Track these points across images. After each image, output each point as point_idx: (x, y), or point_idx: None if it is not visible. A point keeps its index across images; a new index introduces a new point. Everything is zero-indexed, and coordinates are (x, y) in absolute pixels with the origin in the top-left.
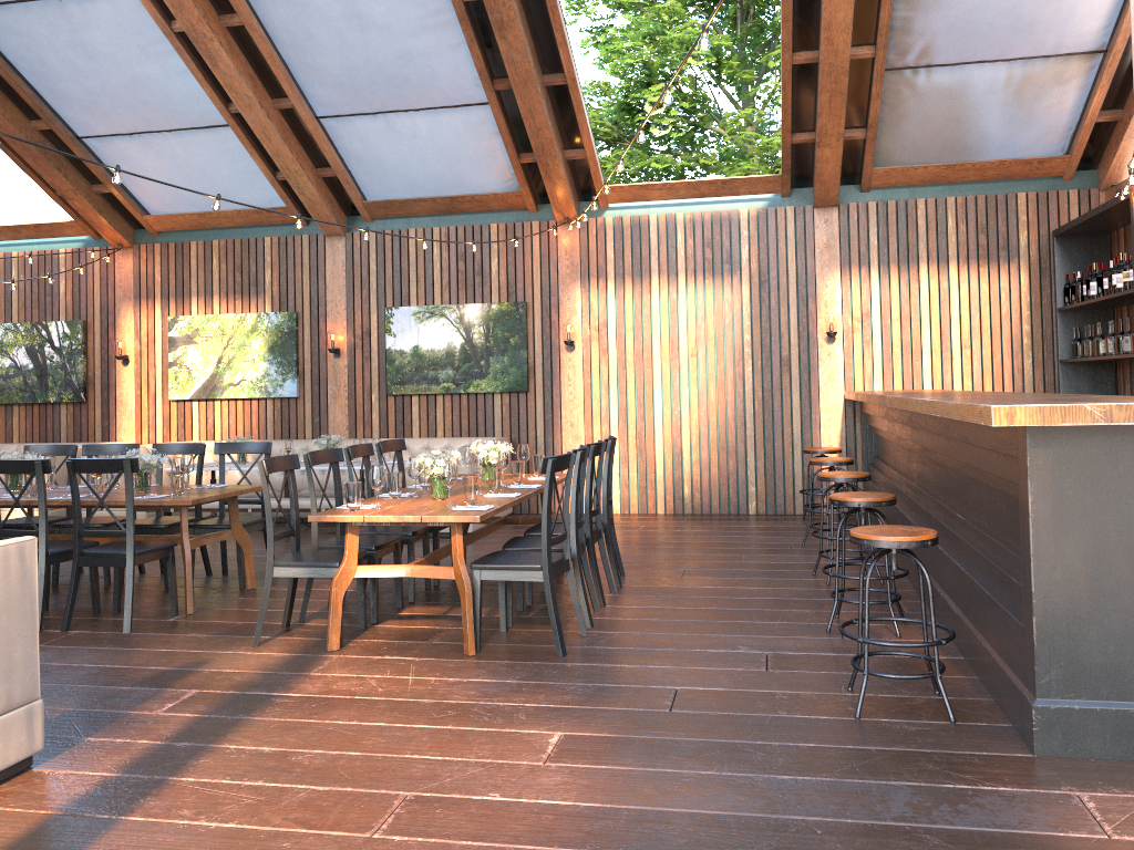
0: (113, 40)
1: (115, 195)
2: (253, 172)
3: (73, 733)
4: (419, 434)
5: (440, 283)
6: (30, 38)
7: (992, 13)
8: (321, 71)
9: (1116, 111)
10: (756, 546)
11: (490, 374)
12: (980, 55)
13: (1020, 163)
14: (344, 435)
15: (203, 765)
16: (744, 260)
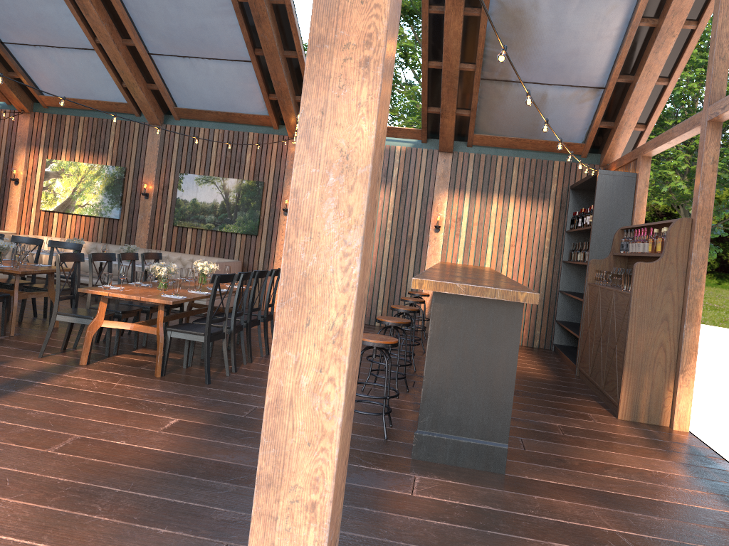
0: None
1: (22, 80)
2: (108, 79)
3: None
4: (189, 251)
5: (214, 163)
6: None
7: (540, 57)
8: (152, 27)
9: (611, 122)
10: None
11: (236, 222)
12: (535, 79)
13: (557, 144)
14: (144, 246)
15: None
16: (394, 176)
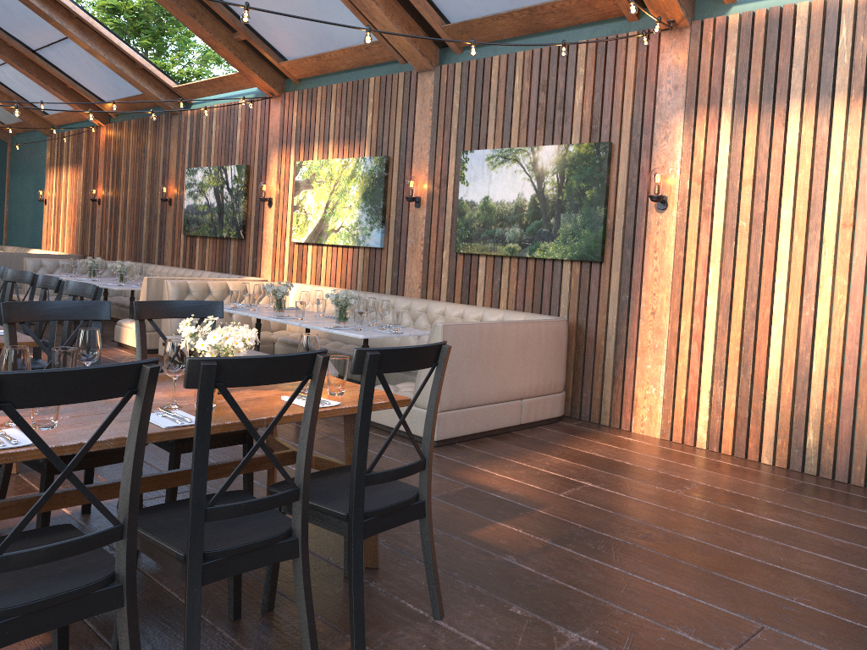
0: None
1: (249, 41)
2: (336, 1)
3: None
4: (482, 302)
5: (518, 121)
6: None
7: None
8: None
9: None
10: (834, 603)
11: (559, 236)
12: None
13: None
14: (417, 294)
15: None
16: None
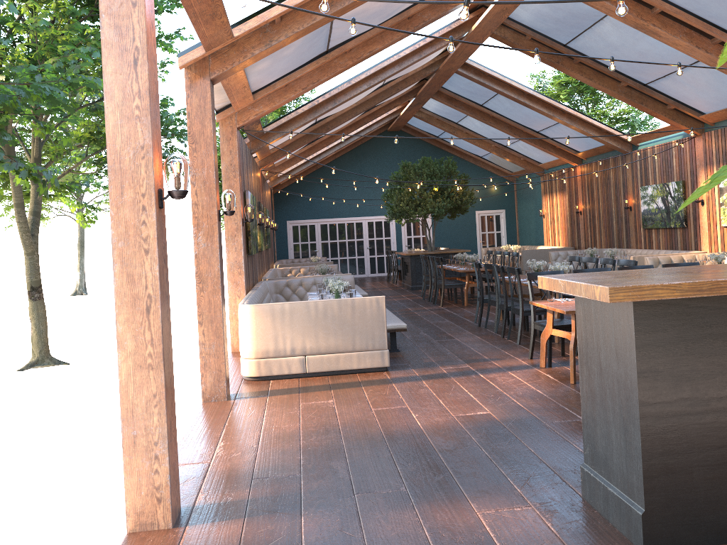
0: (619, 38)
1: (677, 109)
2: None
3: (414, 367)
4: None
5: None
6: (591, 48)
7: None
8: (719, 17)
9: None
10: None
11: None
12: None
13: None
14: None
15: (405, 383)
16: None
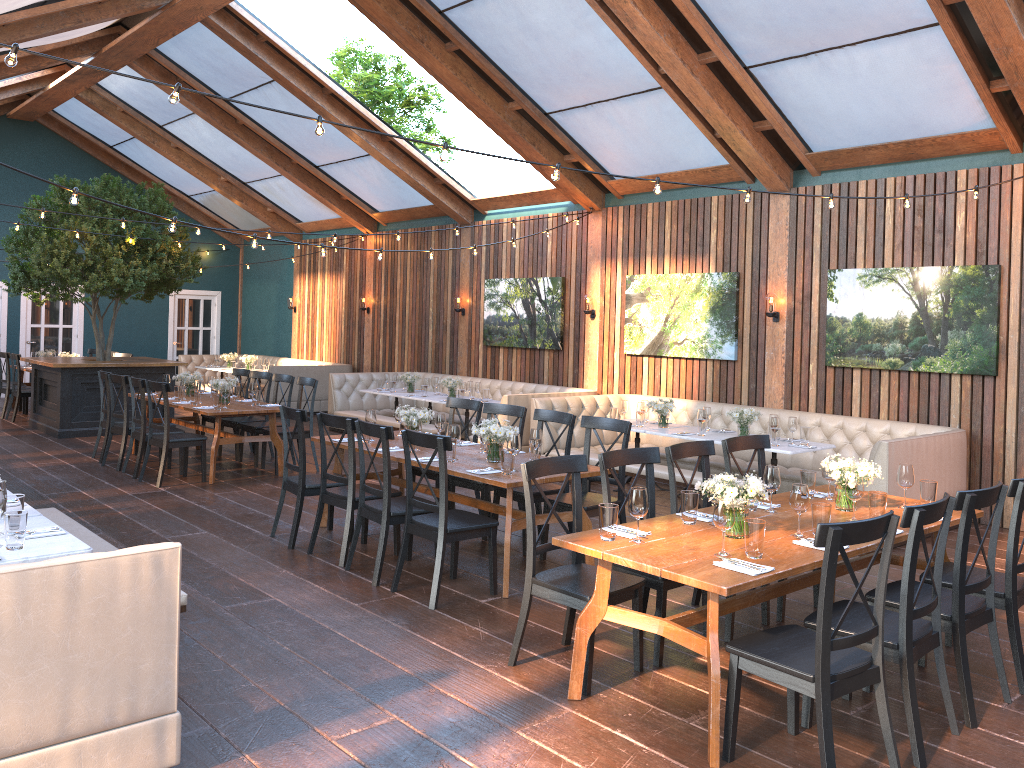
0: (551, 18)
1: (581, 163)
2: (693, 131)
3: (245, 741)
4: (858, 412)
5: (891, 243)
6: (491, 28)
7: None
8: (739, 16)
9: None
10: None
11: (946, 351)
12: None
13: None
14: (779, 404)
15: None
16: None
